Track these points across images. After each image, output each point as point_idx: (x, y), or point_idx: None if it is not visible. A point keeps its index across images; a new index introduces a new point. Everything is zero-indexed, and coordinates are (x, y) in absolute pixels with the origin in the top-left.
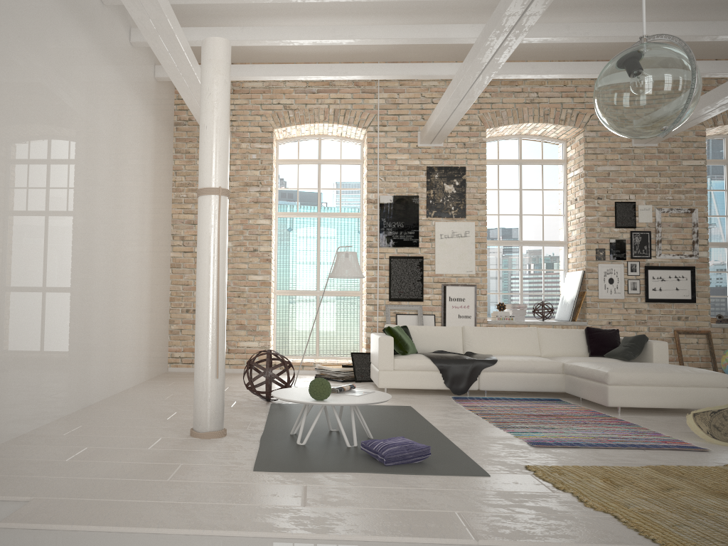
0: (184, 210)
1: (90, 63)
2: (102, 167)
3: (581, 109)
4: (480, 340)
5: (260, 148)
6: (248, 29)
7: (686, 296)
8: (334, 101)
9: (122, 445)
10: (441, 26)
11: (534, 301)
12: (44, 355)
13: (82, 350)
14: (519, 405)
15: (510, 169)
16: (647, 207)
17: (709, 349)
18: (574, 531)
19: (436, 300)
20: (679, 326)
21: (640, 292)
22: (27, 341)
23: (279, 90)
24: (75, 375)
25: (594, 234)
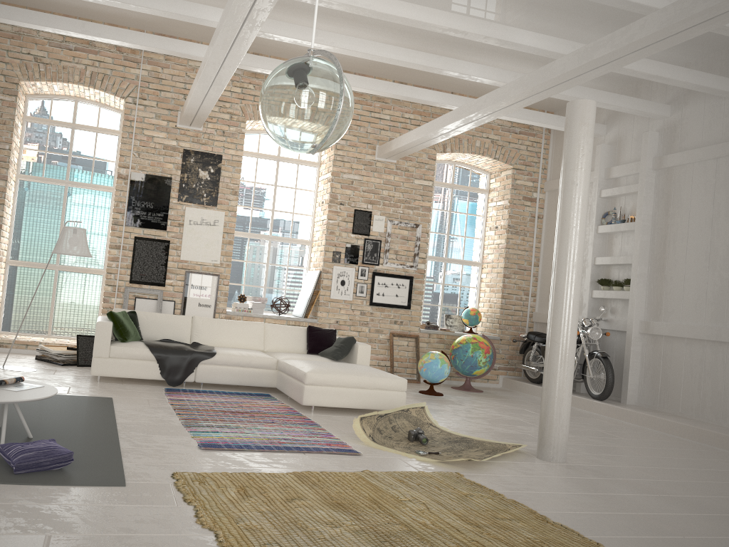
0: None
1: None
2: None
3: None
4: (208, 331)
5: (2, 100)
6: None
7: (403, 302)
8: (93, 63)
9: None
10: (195, 5)
11: (276, 295)
12: None
13: None
14: (225, 400)
15: (268, 164)
16: (381, 218)
17: (416, 352)
18: None
19: (178, 286)
20: (394, 329)
21: (367, 296)
22: None
23: (31, 39)
24: None
25: (333, 238)
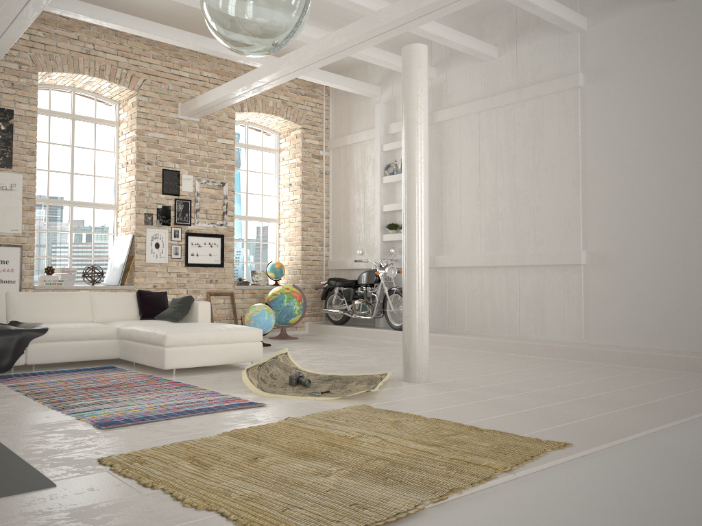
0: None
1: None
2: None
3: (136, 71)
4: (27, 307)
5: None
6: None
7: (217, 261)
8: None
9: None
10: None
11: (83, 265)
12: None
13: None
14: (74, 378)
15: (63, 123)
16: (189, 177)
17: (233, 308)
18: None
19: None
20: (211, 289)
21: (182, 257)
22: None
23: None
24: None
25: (144, 199)
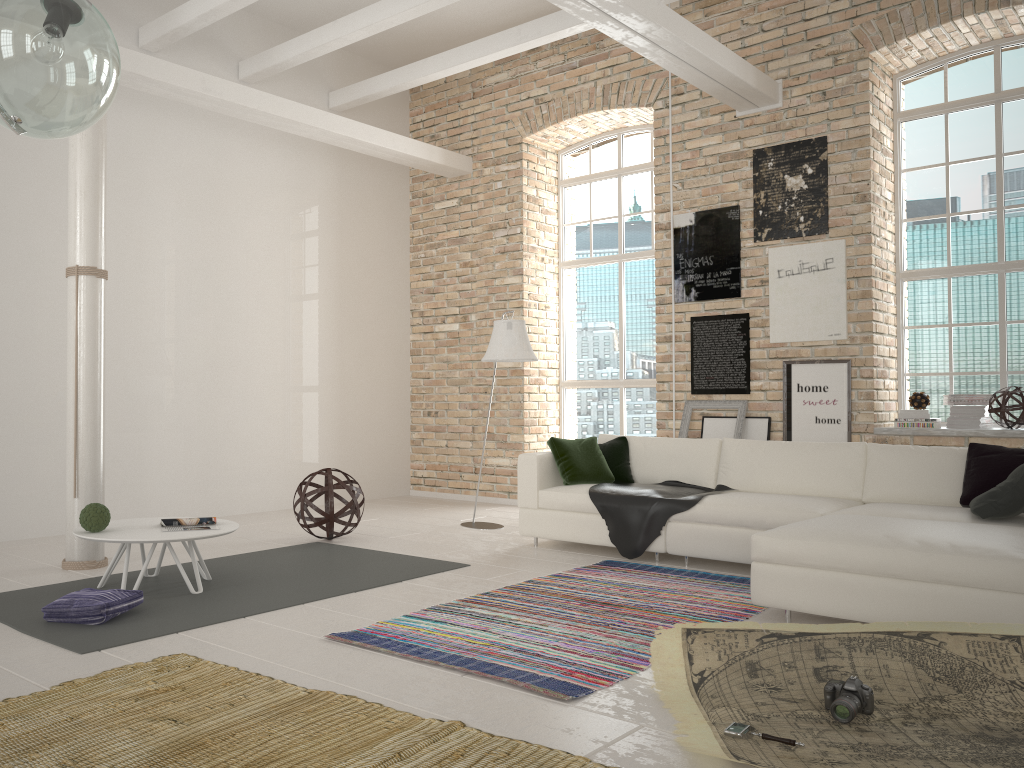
0: (422, 275)
1: (118, 129)
2: (164, 246)
3: None
4: (743, 465)
5: (507, 172)
6: (340, 22)
7: None
8: (603, 73)
9: None
10: None
11: None
12: (18, 465)
13: (121, 462)
14: (656, 585)
15: (975, 117)
16: None
17: None
18: None
19: (773, 391)
20: None
21: None
22: None
23: (528, 77)
24: None
25: None
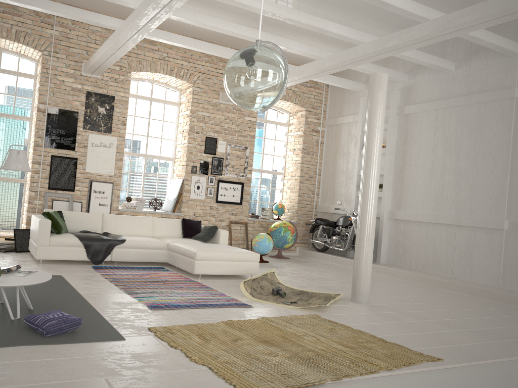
0: None
1: None
2: None
3: (193, 71)
4: (114, 224)
5: None
6: None
7: (237, 200)
8: (17, 23)
9: None
10: None
11: (150, 196)
12: None
13: None
14: (138, 273)
15: (144, 103)
16: (223, 143)
17: (246, 233)
18: (186, 385)
19: (84, 191)
20: (232, 219)
21: (214, 196)
22: None
23: None
24: None
25: (192, 156)
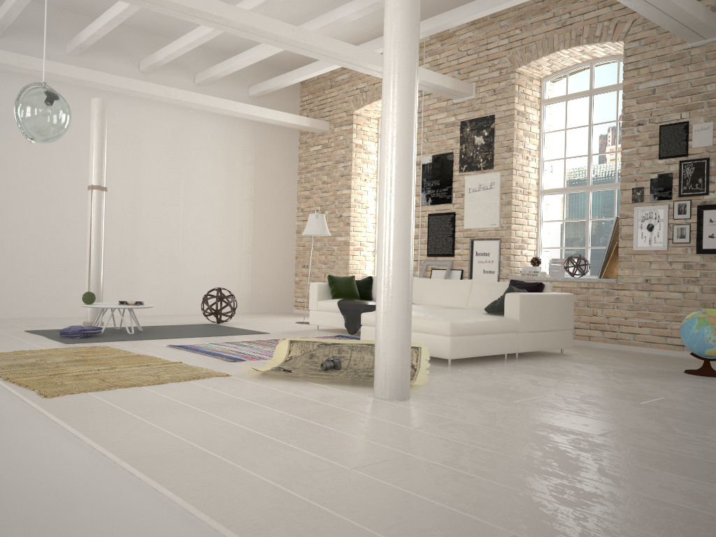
0: (303, 188)
1: (128, 114)
2: (150, 173)
3: (622, 16)
4: (419, 291)
5: (345, 130)
6: (238, 56)
7: None
8: None
9: (49, 322)
10: (332, 12)
11: (602, 255)
12: (73, 280)
13: (125, 282)
14: None
15: (580, 103)
16: (705, 126)
17: None
18: None
19: (465, 255)
20: None
21: (691, 241)
22: (52, 271)
23: (357, 77)
24: (114, 295)
25: (631, 171)
